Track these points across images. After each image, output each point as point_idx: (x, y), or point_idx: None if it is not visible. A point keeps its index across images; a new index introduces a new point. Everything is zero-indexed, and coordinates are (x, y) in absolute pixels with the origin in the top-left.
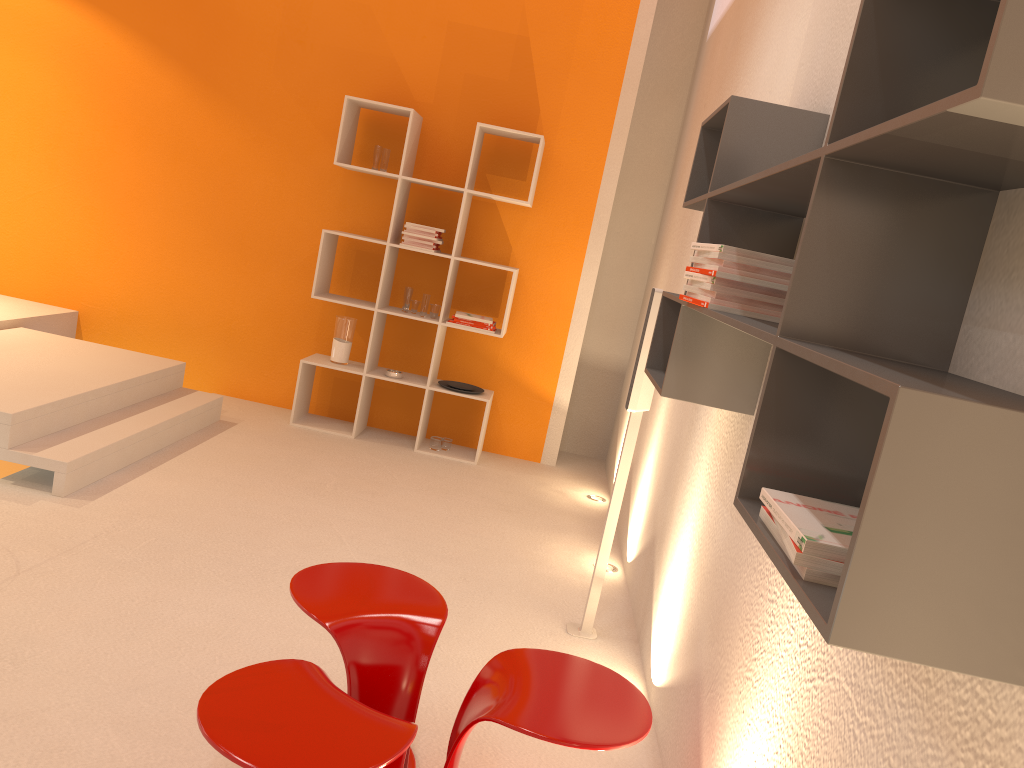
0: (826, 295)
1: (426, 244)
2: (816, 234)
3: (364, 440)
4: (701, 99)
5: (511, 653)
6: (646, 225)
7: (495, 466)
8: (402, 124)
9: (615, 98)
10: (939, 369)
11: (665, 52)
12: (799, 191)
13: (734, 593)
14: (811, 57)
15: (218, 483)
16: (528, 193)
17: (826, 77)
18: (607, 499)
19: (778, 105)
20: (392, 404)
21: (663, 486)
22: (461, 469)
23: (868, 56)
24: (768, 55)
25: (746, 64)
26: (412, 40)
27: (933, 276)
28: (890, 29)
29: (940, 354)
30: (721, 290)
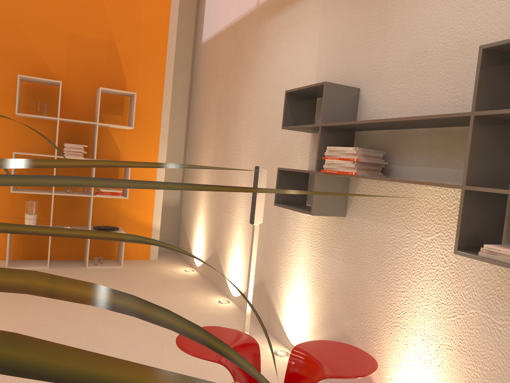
0: (477, 167)
1: (78, 154)
2: (473, 145)
3: (55, 268)
4: (210, 72)
5: (298, 347)
6: (179, 133)
7: (132, 266)
8: (48, 89)
9: (163, 72)
10: (506, 189)
11: (177, 48)
12: (400, 124)
13: (364, 293)
14: (329, 62)
15: (1, 312)
16: (125, 122)
17: (348, 72)
18: (194, 270)
19: (342, 85)
20: (62, 245)
21: (260, 256)
22: (118, 271)
23: (483, 78)
24: (281, 57)
25: (258, 59)
26: (48, 42)
27: (503, 156)
28: (488, 68)
29: (506, 183)
30: (358, 166)
